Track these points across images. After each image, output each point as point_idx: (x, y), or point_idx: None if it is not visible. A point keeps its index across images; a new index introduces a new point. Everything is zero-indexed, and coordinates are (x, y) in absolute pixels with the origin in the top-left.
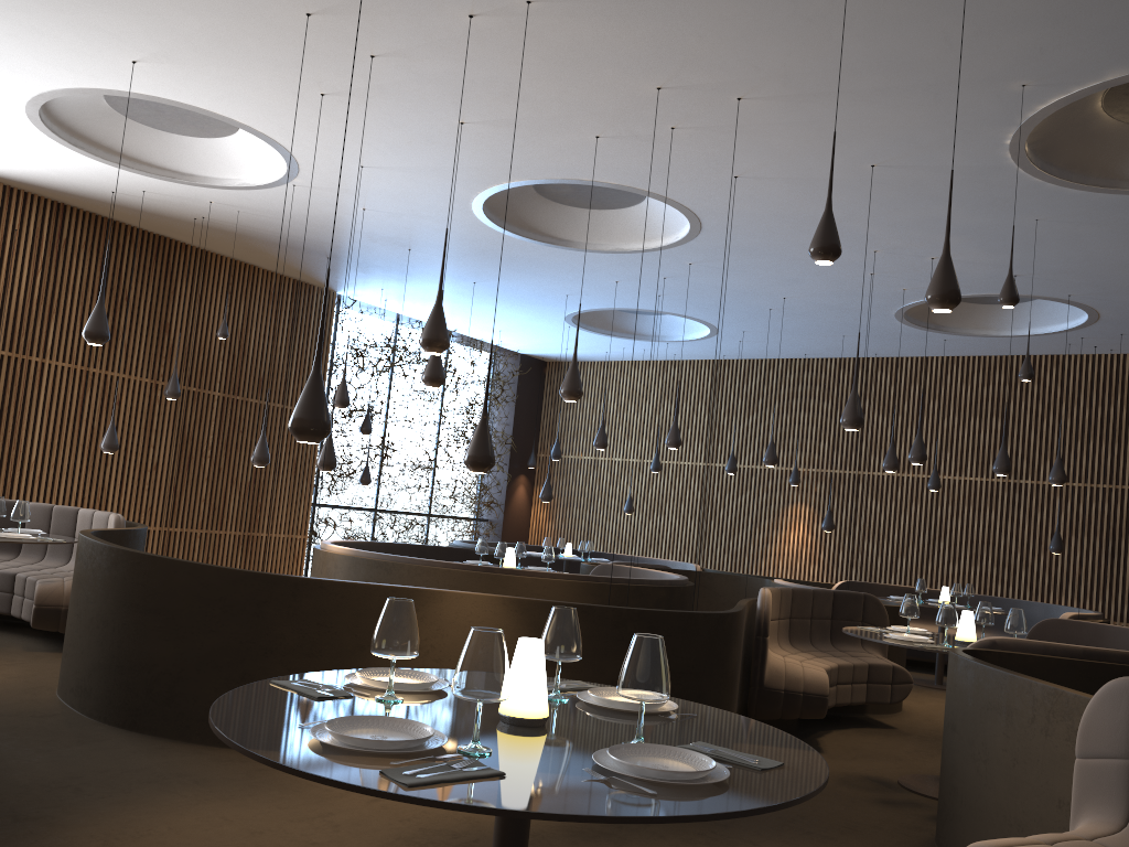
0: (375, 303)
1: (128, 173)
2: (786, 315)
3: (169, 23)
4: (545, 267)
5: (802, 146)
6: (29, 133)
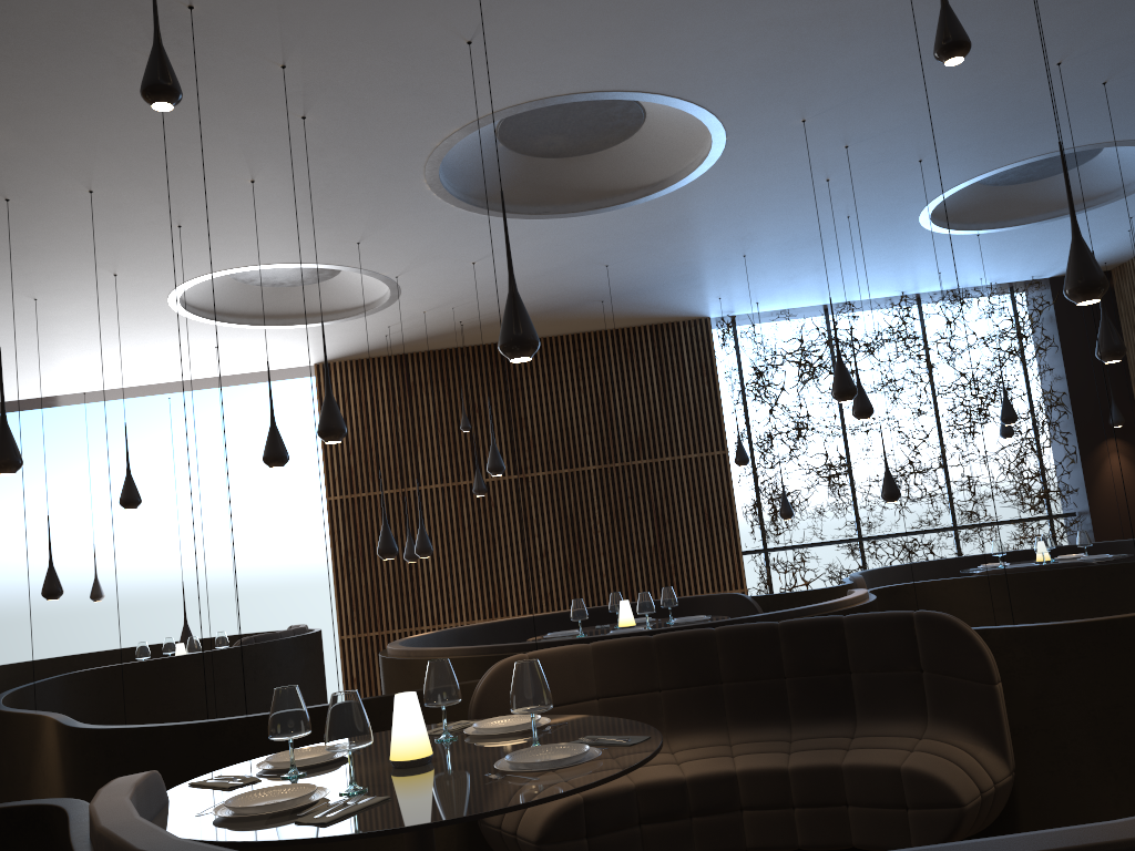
0: (764, 309)
1: (347, 323)
2: None
3: (40, 249)
4: (727, 212)
5: None
6: (256, 332)
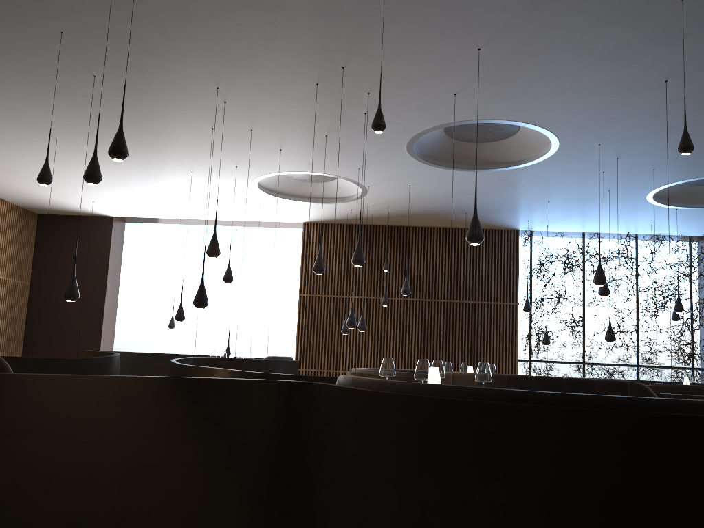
0: (550, 230)
1: (331, 204)
2: None
3: (211, 151)
4: (547, 180)
5: (424, 64)
6: (284, 202)
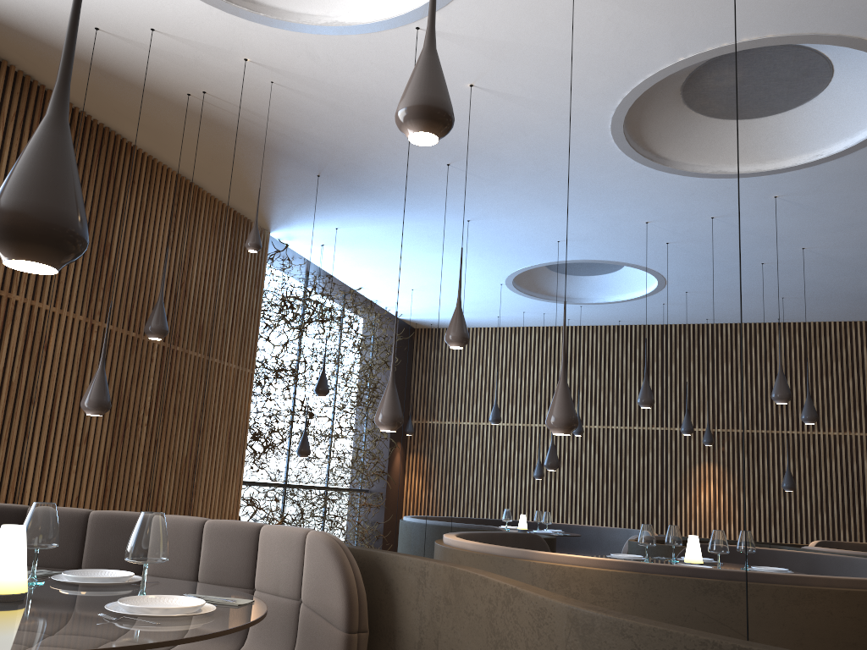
0: (302, 250)
1: None
2: (765, 272)
3: None
4: (589, 198)
5: None
6: None
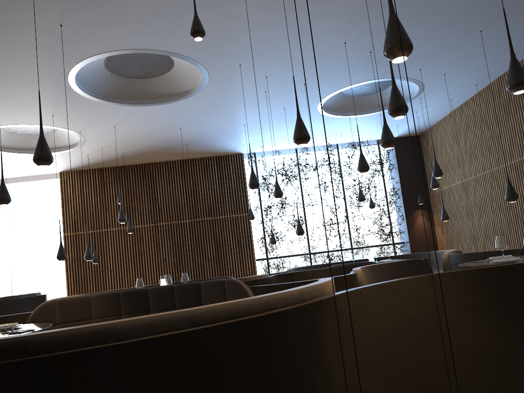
0: (267, 150)
1: (66, 153)
2: None
3: None
4: (225, 105)
5: None
6: (22, 156)
